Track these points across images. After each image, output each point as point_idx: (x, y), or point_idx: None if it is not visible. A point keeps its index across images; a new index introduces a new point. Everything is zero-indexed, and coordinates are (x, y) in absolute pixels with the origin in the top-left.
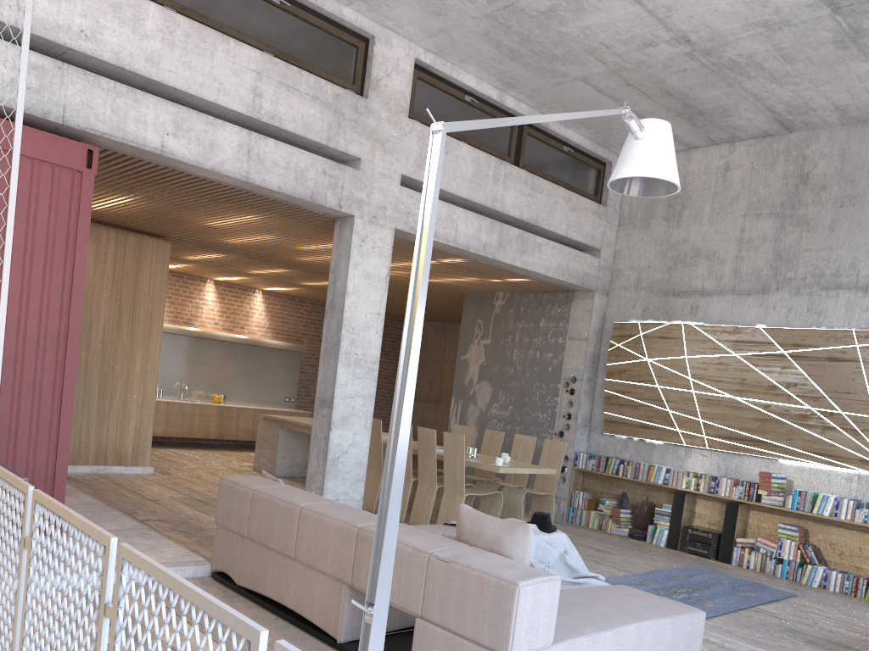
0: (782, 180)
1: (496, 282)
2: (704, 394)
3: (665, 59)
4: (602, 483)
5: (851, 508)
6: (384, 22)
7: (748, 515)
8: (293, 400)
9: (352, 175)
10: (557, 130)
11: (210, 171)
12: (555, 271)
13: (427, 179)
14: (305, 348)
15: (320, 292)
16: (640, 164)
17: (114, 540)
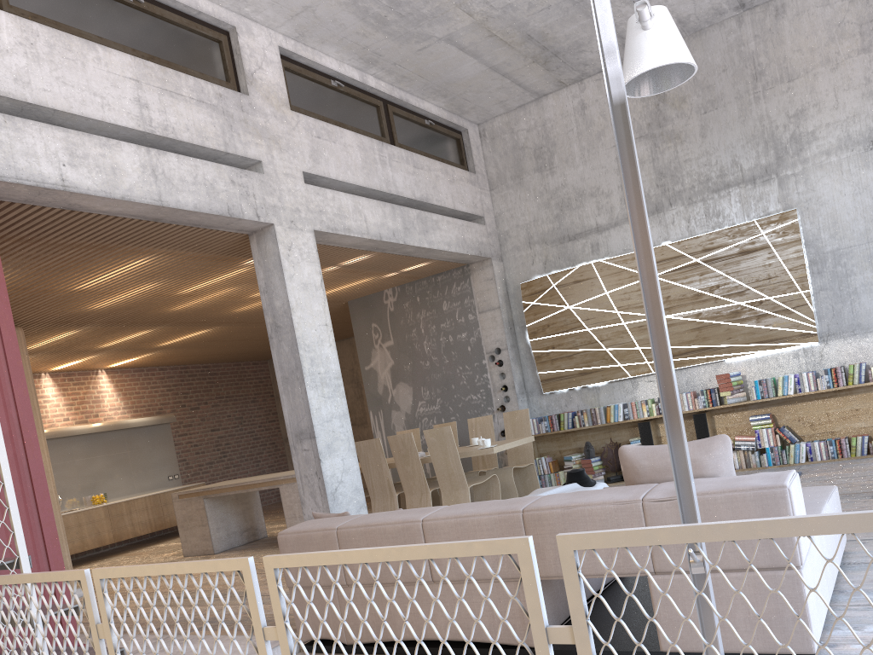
0: (640, 103)
1: (390, 277)
2: (635, 322)
3: None
4: (558, 442)
5: (812, 379)
6: (241, 10)
7: (713, 422)
8: (177, 476)
9: (259, 181)
10: (417, 104)
11: (119, 201)
12: (456, 246)
13: (601, 50)
14: (173, 417)
15: (176, 351)
16: (660, 52)
17: (530, 539)
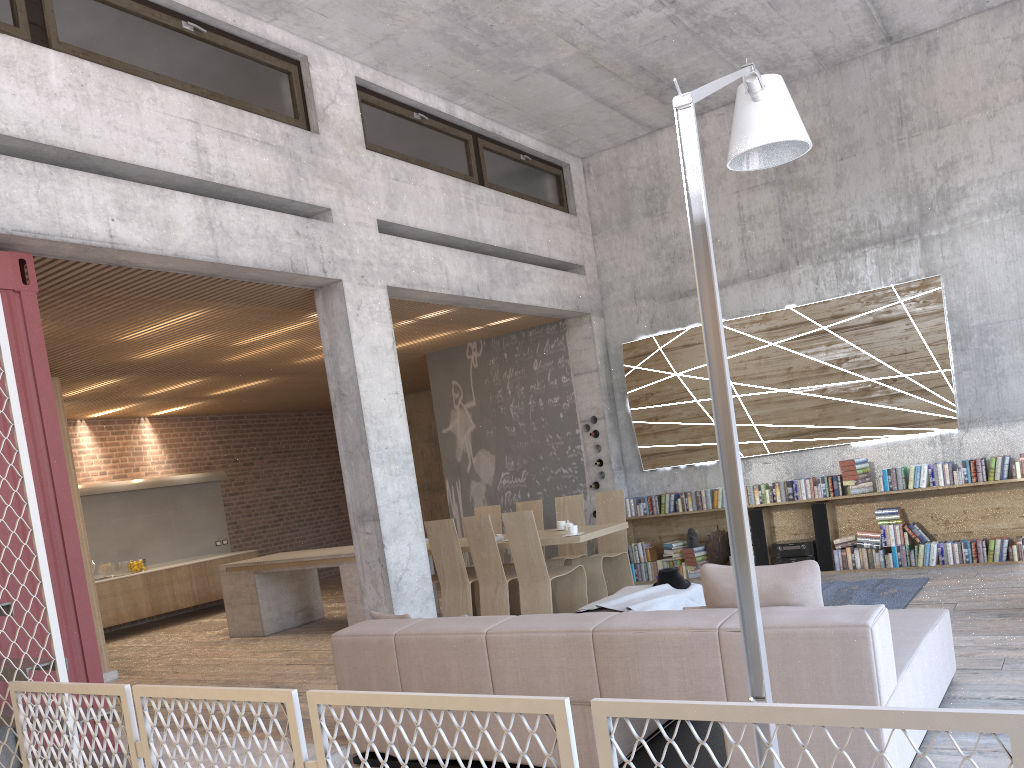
0: None
1: (474, 331)
2: (751, 396)
3: (644, 28)
4: (658, 526)
5: (948, 471)
6: (314, 37)
7: (834, 513)
8: (226, 542)
9: (327, 231)
10: (512, 138)
11: (172, 258)
12: (550, 300)
13: (683, 167)
14: (224, 475)
15: (229, 401)
16: (771, 127)
17: (567, 701)
